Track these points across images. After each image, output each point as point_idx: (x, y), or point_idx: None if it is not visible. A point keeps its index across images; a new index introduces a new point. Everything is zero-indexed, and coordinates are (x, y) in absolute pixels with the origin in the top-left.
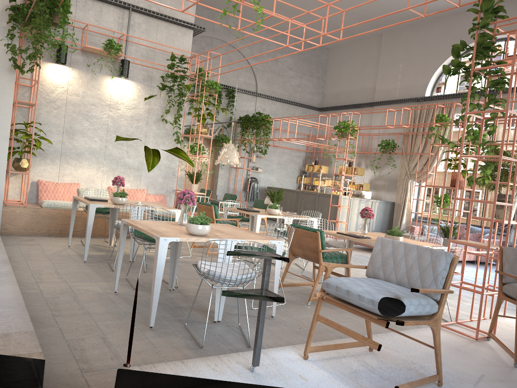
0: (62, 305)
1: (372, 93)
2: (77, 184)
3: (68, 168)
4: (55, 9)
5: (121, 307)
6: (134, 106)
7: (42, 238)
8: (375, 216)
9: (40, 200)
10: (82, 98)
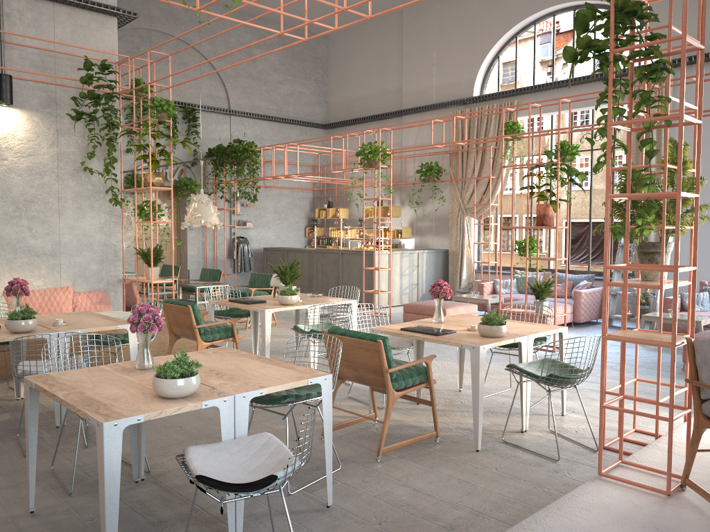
0: None
1: (398, 97)
2: None
3: None
4: None
5: None
6: (31, 152)
7: None
8: (425, 273)
9: None
10: None
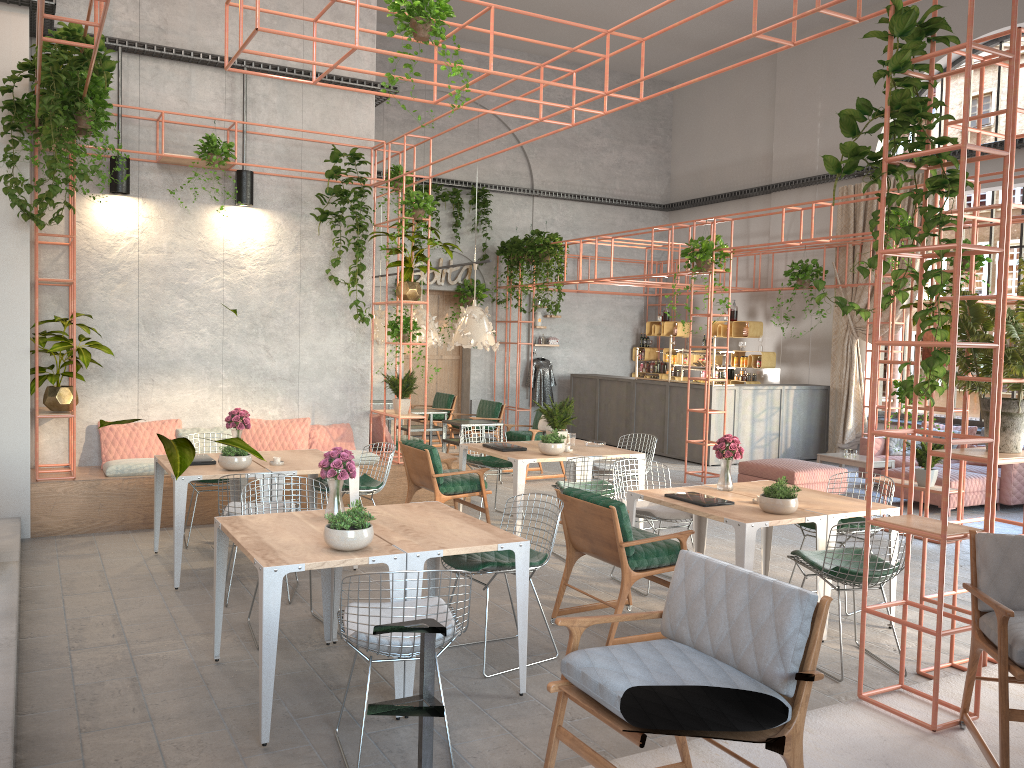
0: (105, 702)
1: (766, 165)
2: (175, 421)
3: (156, 392)
4: (77, 104)
5: (220, 698)
6: (271, 258)
7: (110, 538)
8: (791, 419)
9: (105, 460)
10: (168, 255)
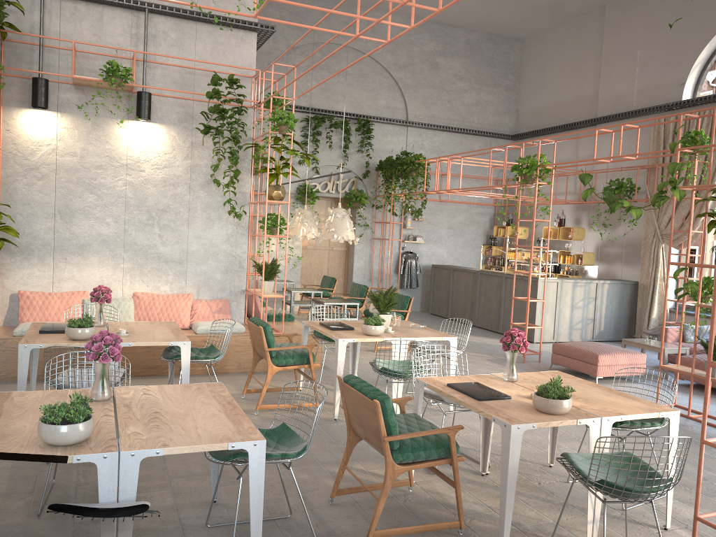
0: None
1: (593, 103)
2: (83, 292)
3: (68, 269)
4: None
5: None
6: (166, 164)
7: (8, 387)
8: (605, 307)
9: (20, 322)
10: (80, 159)
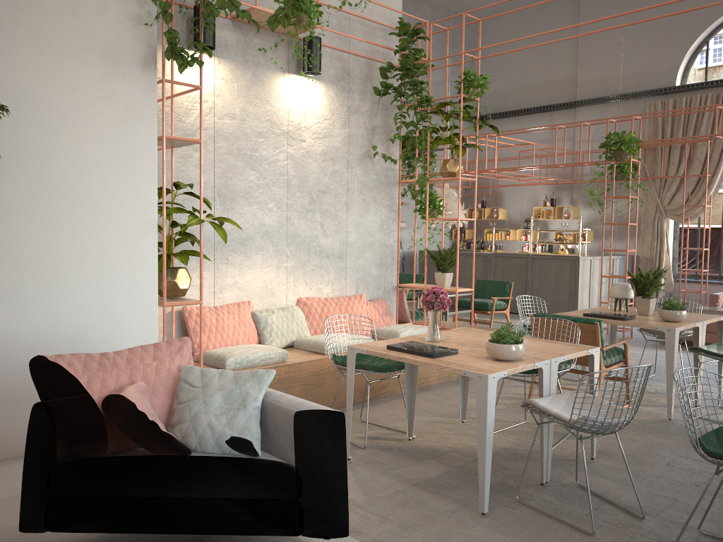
0: None
1: (569, 86)
2: (248, 303)
3: (230, 273)
4: None
5: None
6: (325, 133)
7: None
8: (617, 281)
9: (197, 351)
10: (240, 123)
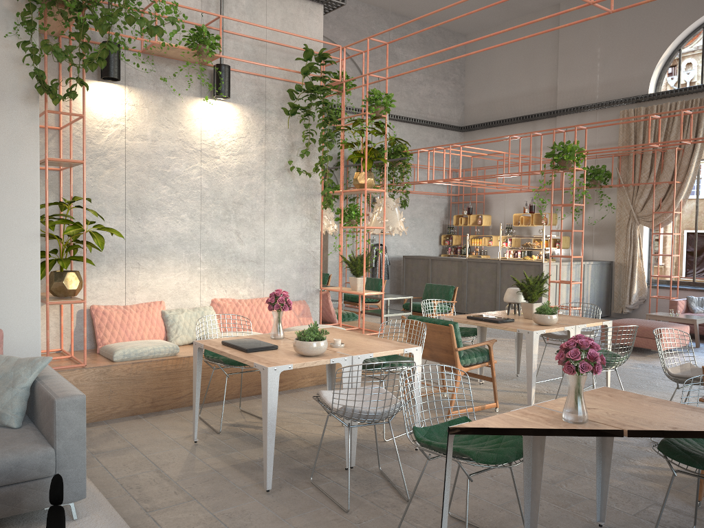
0: None
1: (551, 96)
2: (159, 303)
3: (141, 276)
4: None
5: None
6: (241, 150)
7: (127, 425)
8: (589, 287)
9: (100, 344)
10: (152, 143)
